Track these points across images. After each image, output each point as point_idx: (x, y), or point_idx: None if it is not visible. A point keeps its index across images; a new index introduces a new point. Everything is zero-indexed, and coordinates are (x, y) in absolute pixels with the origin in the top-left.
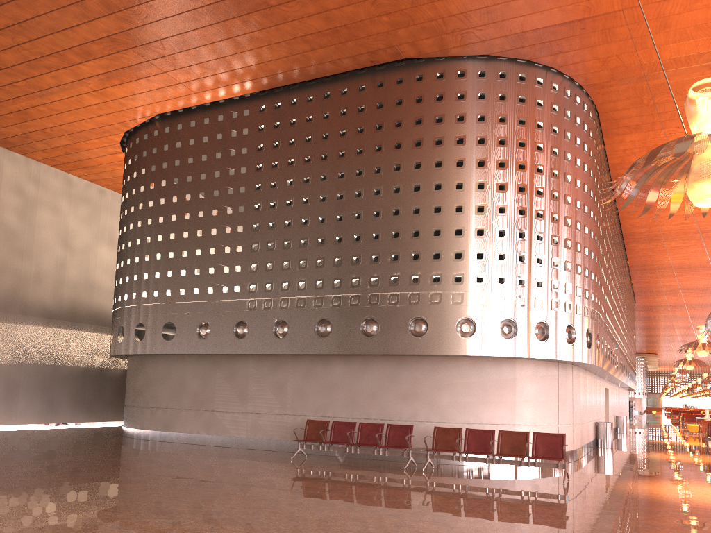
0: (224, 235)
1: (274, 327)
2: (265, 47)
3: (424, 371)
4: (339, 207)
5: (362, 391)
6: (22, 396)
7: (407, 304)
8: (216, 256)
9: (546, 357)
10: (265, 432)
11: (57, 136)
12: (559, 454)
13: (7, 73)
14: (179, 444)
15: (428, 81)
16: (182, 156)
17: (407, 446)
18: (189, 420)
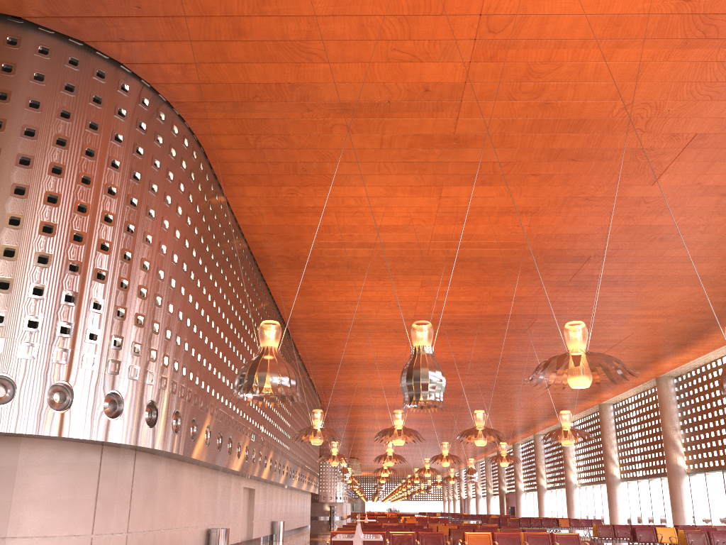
0: None
1: None
2: None
3: None
4: None
5: None
6: None
7: None
8: None
9: (63, 434)
10: None
11: None
12: None
13: None
14: None
15: None
16: None
17: None
18: None
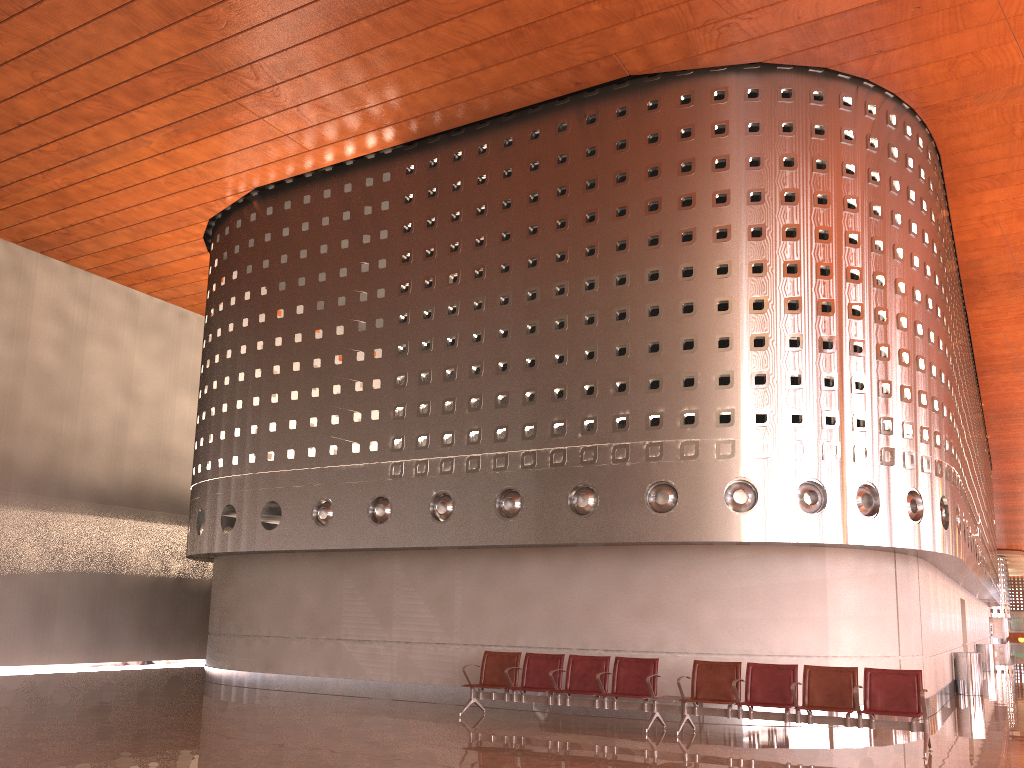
0: (354, 364)
1: (432, 504)
2: (410, 68)
3: (674, 570)
4: (531, 312)
5: (572, 605)
6: (60, 621)
7: (643, 460)
8: (342, 397)
9: (876, 542)
10: (420, 672)
11: (112, 230)
12: (912, 705)
13: (30, 131)
14: (287, 693)
15: (666, 109)
16: (291, 248)
17: (650, 694)
18: (302, 654)
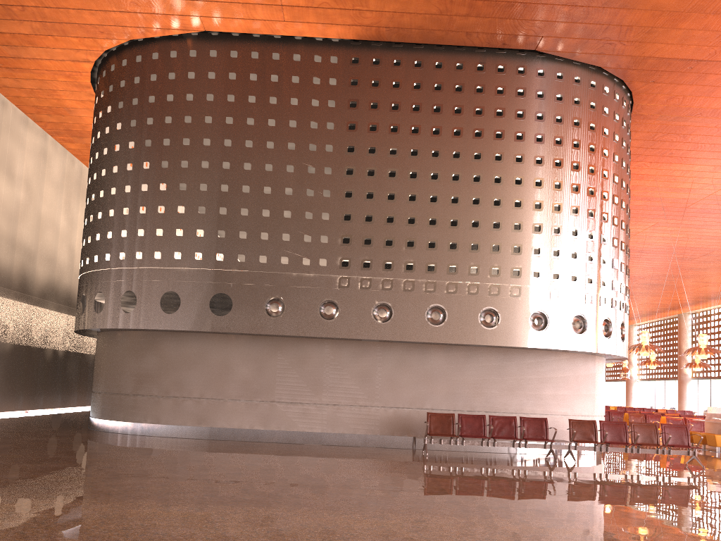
0: (304, 198)
1: (373, 310)
2: None
3: (530, 364)
4: (455, 189)
5: (465, 383)
6: None
7: (529, 297)
8: (292, 221)
9: (623, 355)
10: (346, 425)
11: (22, 19)
12: (685, 442)
13: None
14: (232, 442)
15: (549, 78)
16: (238, 91)
17: (544, 438)
18: (237, 412)
